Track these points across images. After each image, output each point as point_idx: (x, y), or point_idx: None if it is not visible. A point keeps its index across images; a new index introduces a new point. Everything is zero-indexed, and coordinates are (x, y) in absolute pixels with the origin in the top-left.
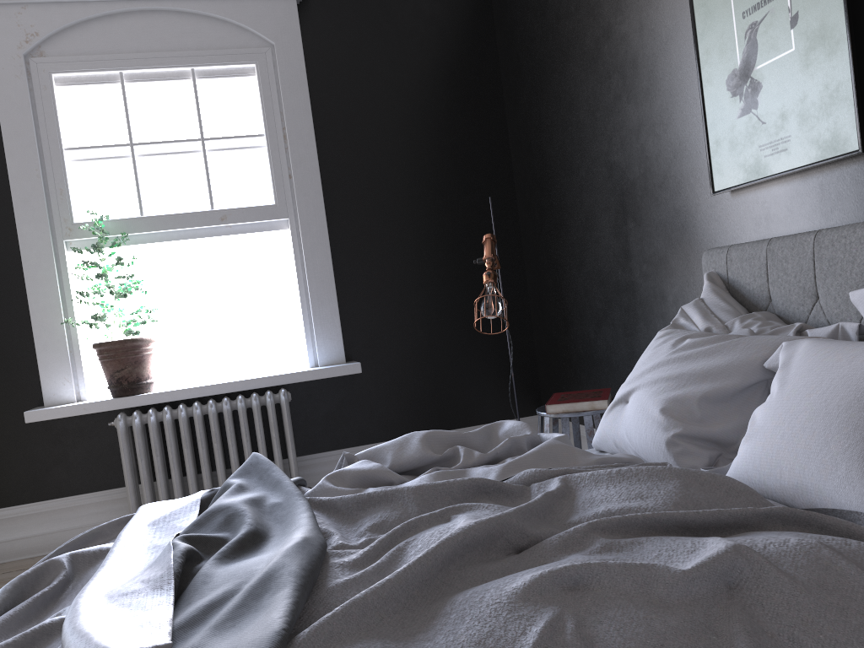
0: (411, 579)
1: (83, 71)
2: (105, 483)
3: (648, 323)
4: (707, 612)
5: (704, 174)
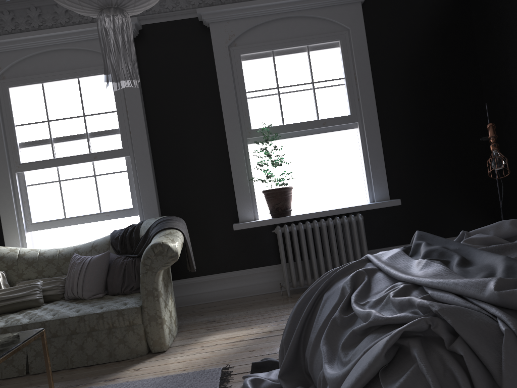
0: None
1: (254, 52)
2: (265, 263)
3: None
4: None
5: None
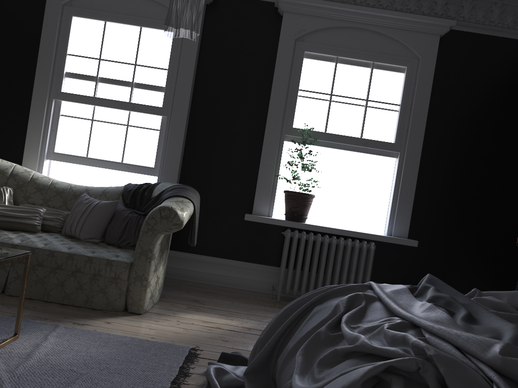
0: None
1: (319, 52)
2: (265, 261)
3: None
4: None
5: None
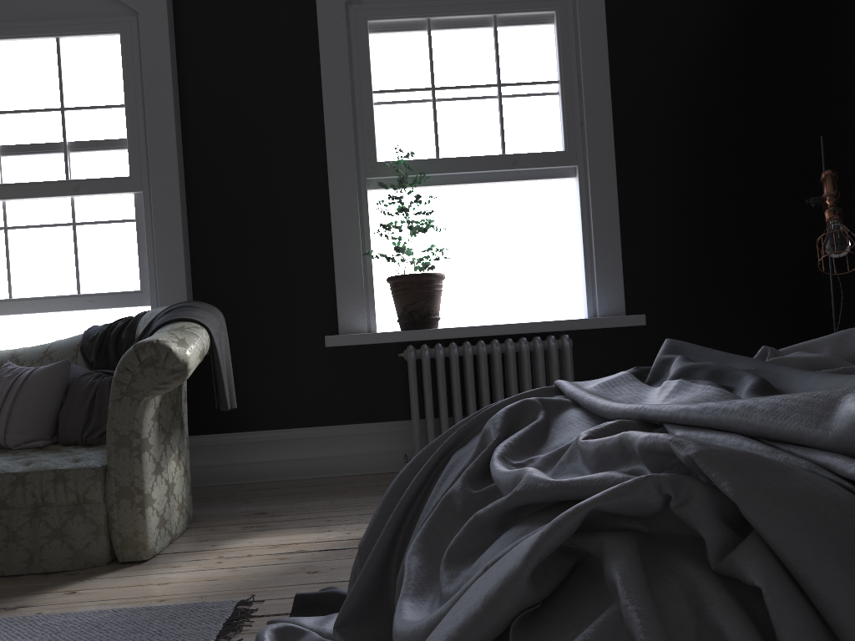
0: None
1: (395, 17)
2: (383, 415)
3: None
4: None
5: None
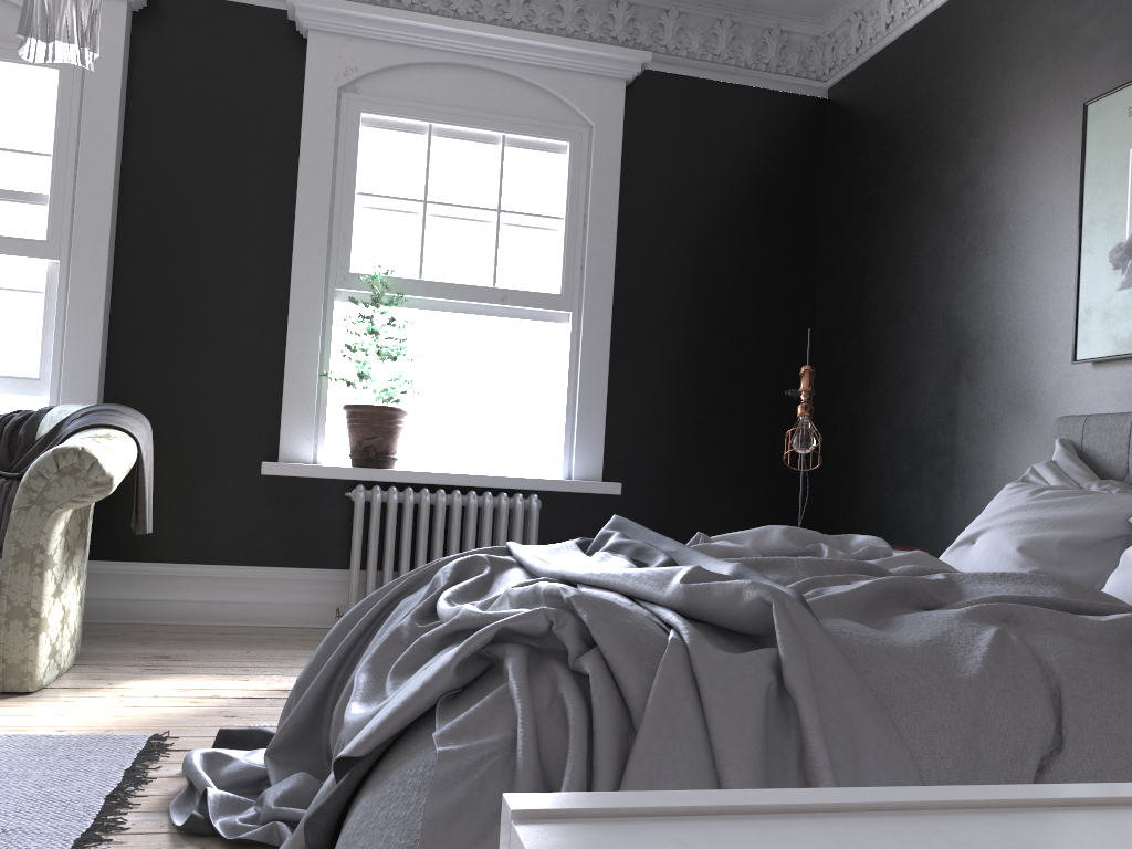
0: (860, 597)
1: (393, 116)
2: (317, 561)
3: (965, 491)
4: (1119, 652)
5: (1065, 341)
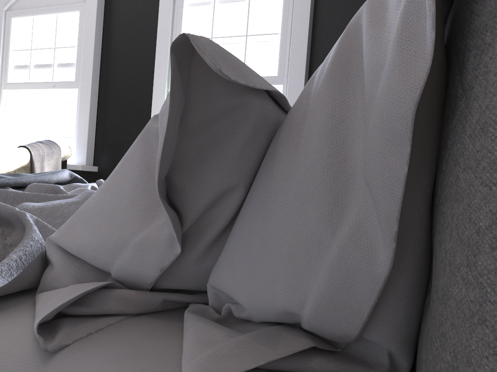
0: None
1: None
2: None
3: None
4: None
5: None
